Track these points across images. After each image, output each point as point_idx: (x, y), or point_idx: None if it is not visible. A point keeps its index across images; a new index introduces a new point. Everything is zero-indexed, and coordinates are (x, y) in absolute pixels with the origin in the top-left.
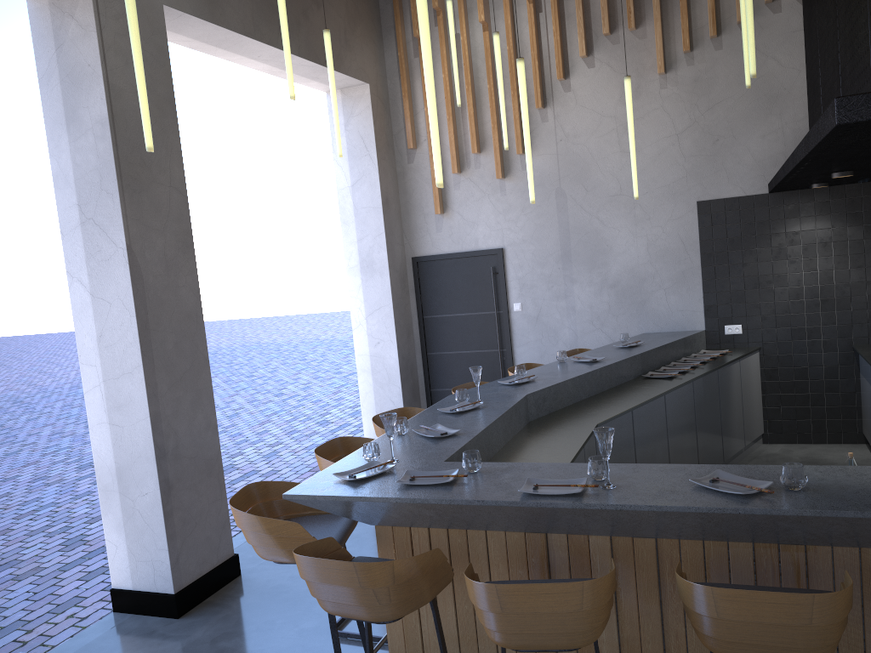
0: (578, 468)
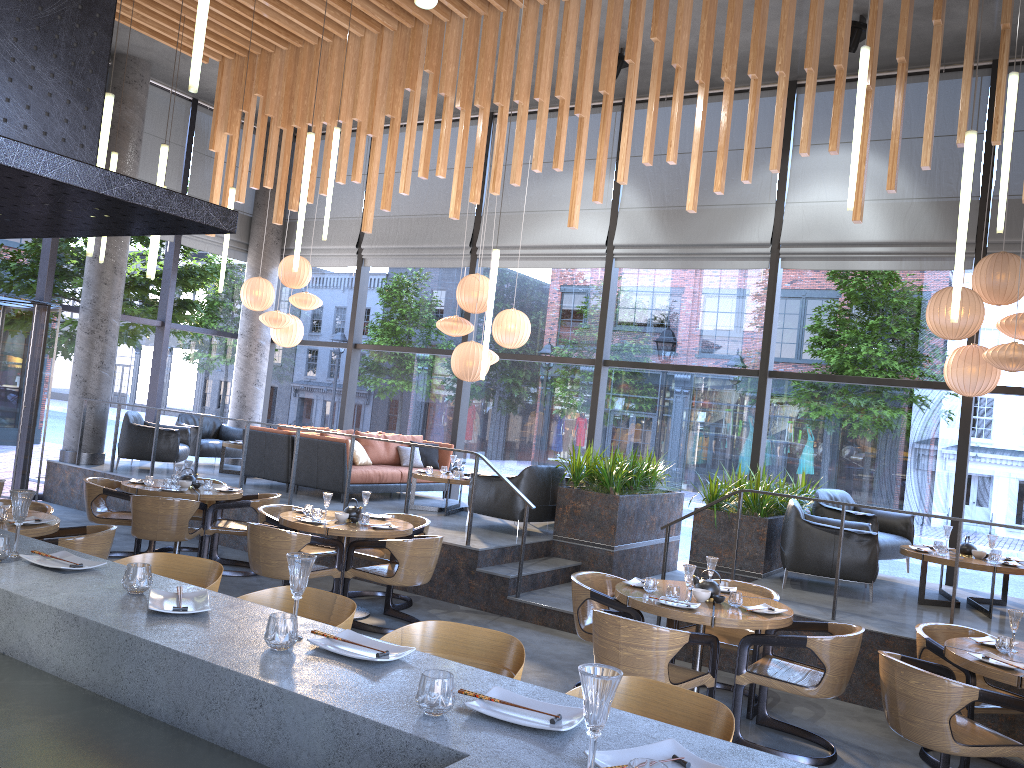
0: (271, 667)
